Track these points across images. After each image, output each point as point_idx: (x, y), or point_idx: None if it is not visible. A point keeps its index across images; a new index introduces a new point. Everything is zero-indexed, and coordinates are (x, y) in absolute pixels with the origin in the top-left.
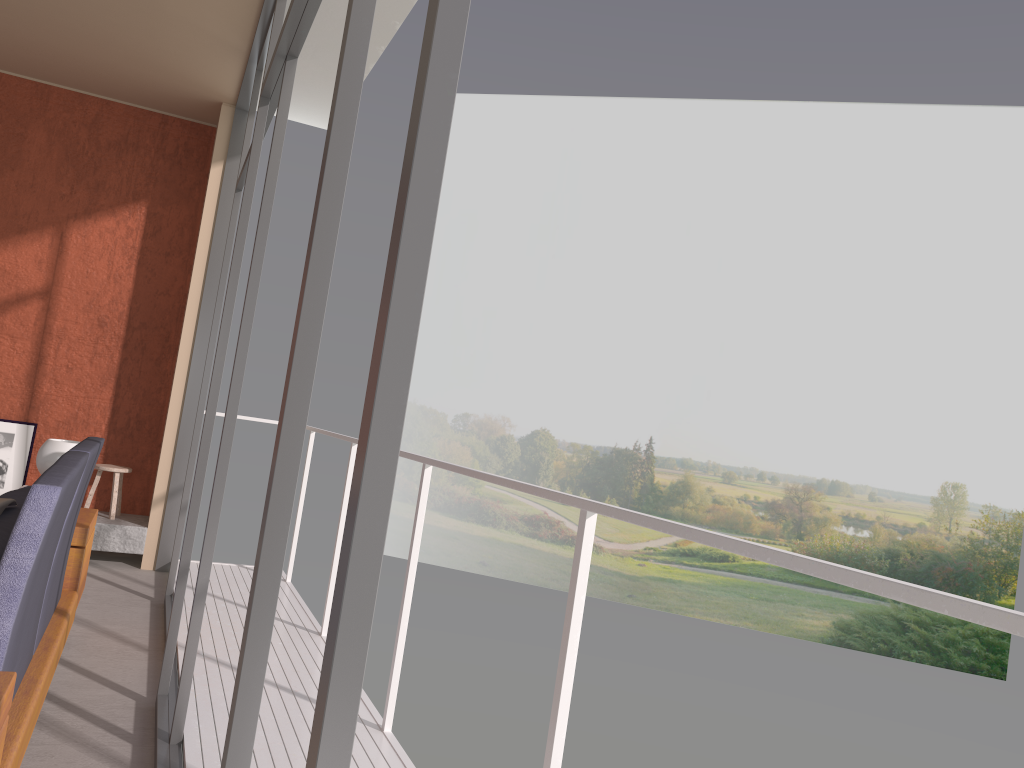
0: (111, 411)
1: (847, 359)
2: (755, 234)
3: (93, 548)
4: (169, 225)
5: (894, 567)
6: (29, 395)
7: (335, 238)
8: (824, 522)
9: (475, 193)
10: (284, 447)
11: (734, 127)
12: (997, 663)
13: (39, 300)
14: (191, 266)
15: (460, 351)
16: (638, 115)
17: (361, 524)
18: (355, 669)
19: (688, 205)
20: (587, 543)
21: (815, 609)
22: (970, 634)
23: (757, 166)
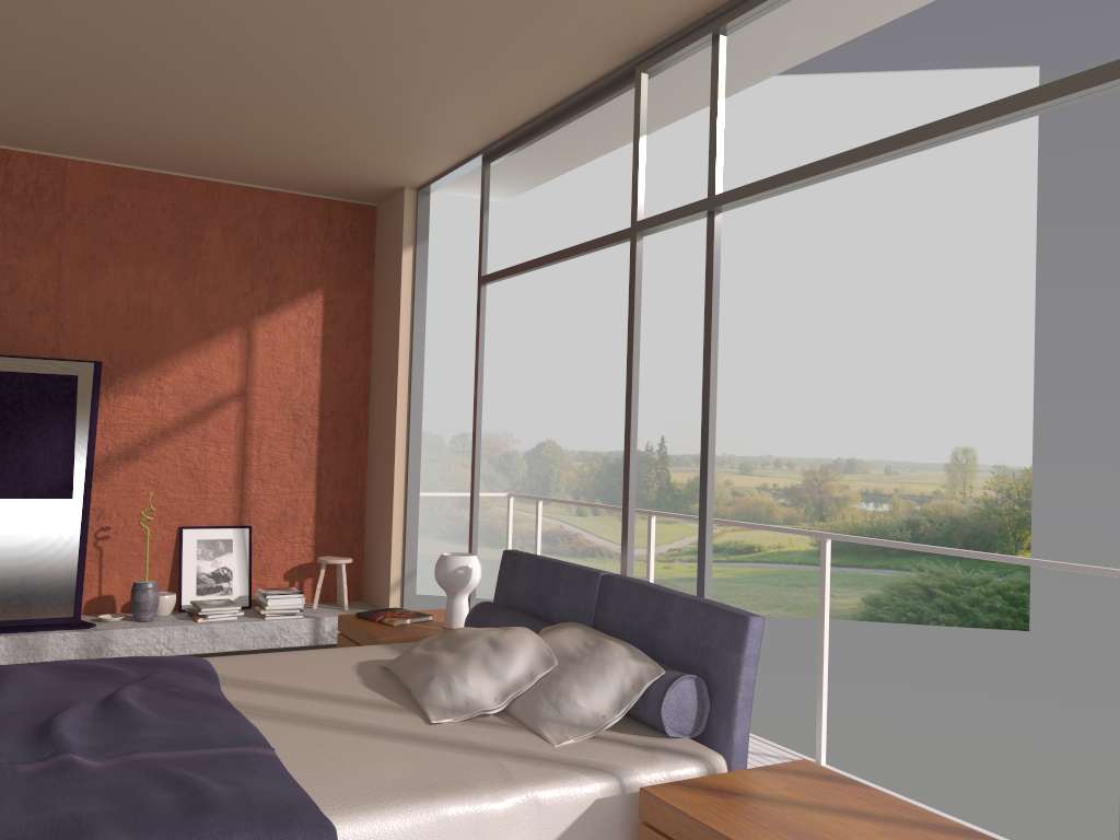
0: (316, 503)
1: (850, 336)
2: (746, 217)
3: None
4: (345, 310)
5: (915, 536)
6: (239, 498)
7: None
8: (844, 501)
9: (445, 196)
10: None
11: None
12: (1020, 615)
13: (236, 402)
14: (370, 348)
15: (449, 368)
16: None
17: None
18: None
19: (674, 192)
20: None
21: (844, 588)
22: (992, 591)
23: (740, 146)
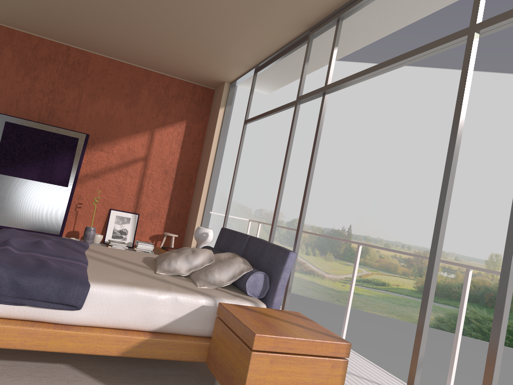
0: (168, 210)
1: None
2: (405, 130)
3: None
4: (194, 131)
5: None
6: (136, 202)
7: (451, 192)
8: None
9: (270, 103)
10: (437, 251)
11: (397, 78)
12: None
13: (142, 161)
14: (202, 149)
15: (259, 179)
16: (350, 70)
17: (510, 276)
18: (508, 310)
19: (373, 114)
20: (469, 279)
21: None
22: None
23: (407, 97)
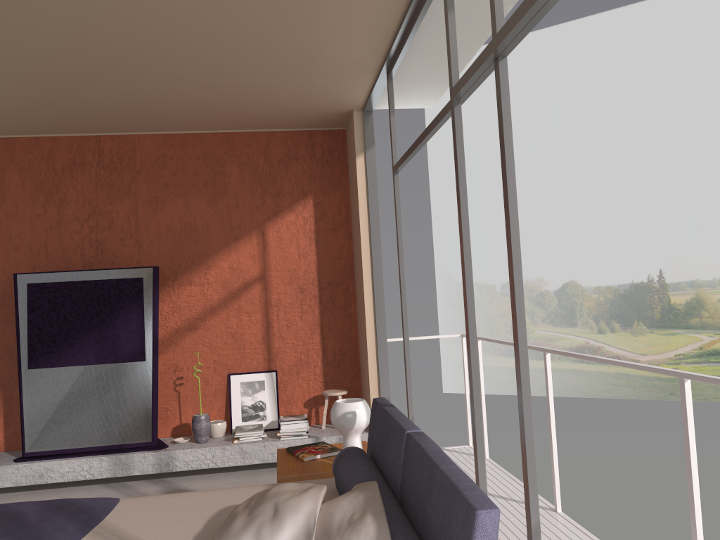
0: (322, 350)
1: None
2: (712, 92)
3: None
4: (330, 208)
5: None
6: (267, 351)
7: None
8: None
9: (479, 121)
10: None
11: (674, 14)
12: None
13: (258, 283)
14: (351, 234)
15: (494, 237)
16: (592, 29)
17: None
18: None
19: (649, 85)
20: None
21: None
22: None
23: (701, 39)
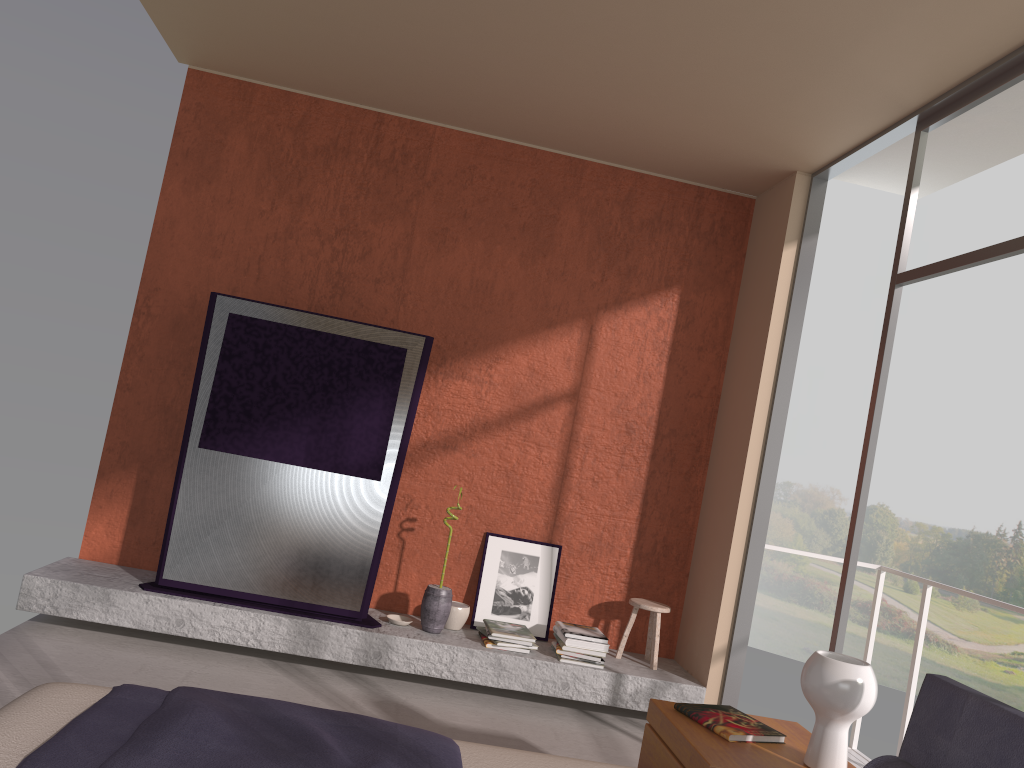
0: (636, 533)
1: None
2: None
3: (646, 709)
4: (702, 315)
5: None
6: (553, 512)
7: None
8: None
9: None
10: None
11: None
12: None
13: (566, 403)
14: (725, 362)
15: None
16: None
17: None
18: None
19: None
20: None
21: None
22: None
23: None
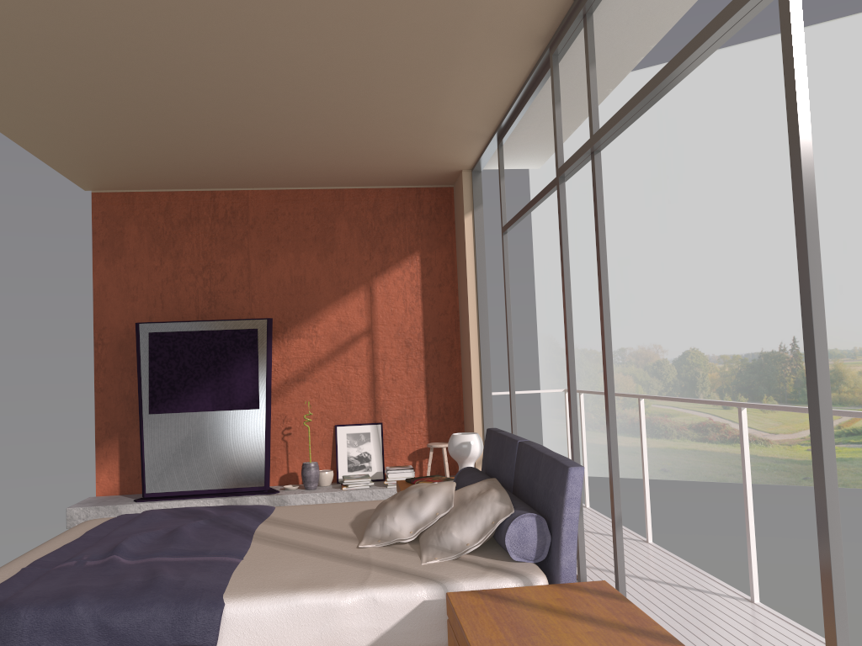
0: (426, 404)
1: None
2: (854, 138)
3: None
4: (436, 264)
5: None
6: (373, 404)
7: (822, 300)
8: None
9: (590, 167)
10: (823, 425)
11: (811, 50)
12: None
13: (365, 337)
14: (457, 290)
15: None
16: (718, 65)
17: None
18: None
19: (783, 129)
20: None
21: None
22: None
23: (842, 78)
